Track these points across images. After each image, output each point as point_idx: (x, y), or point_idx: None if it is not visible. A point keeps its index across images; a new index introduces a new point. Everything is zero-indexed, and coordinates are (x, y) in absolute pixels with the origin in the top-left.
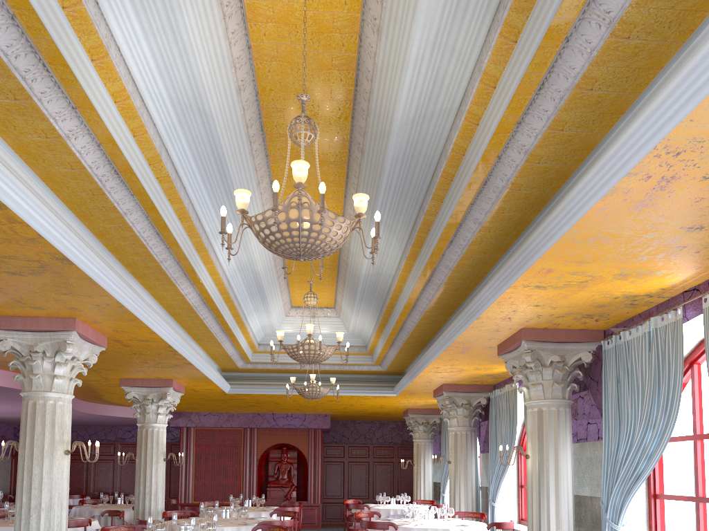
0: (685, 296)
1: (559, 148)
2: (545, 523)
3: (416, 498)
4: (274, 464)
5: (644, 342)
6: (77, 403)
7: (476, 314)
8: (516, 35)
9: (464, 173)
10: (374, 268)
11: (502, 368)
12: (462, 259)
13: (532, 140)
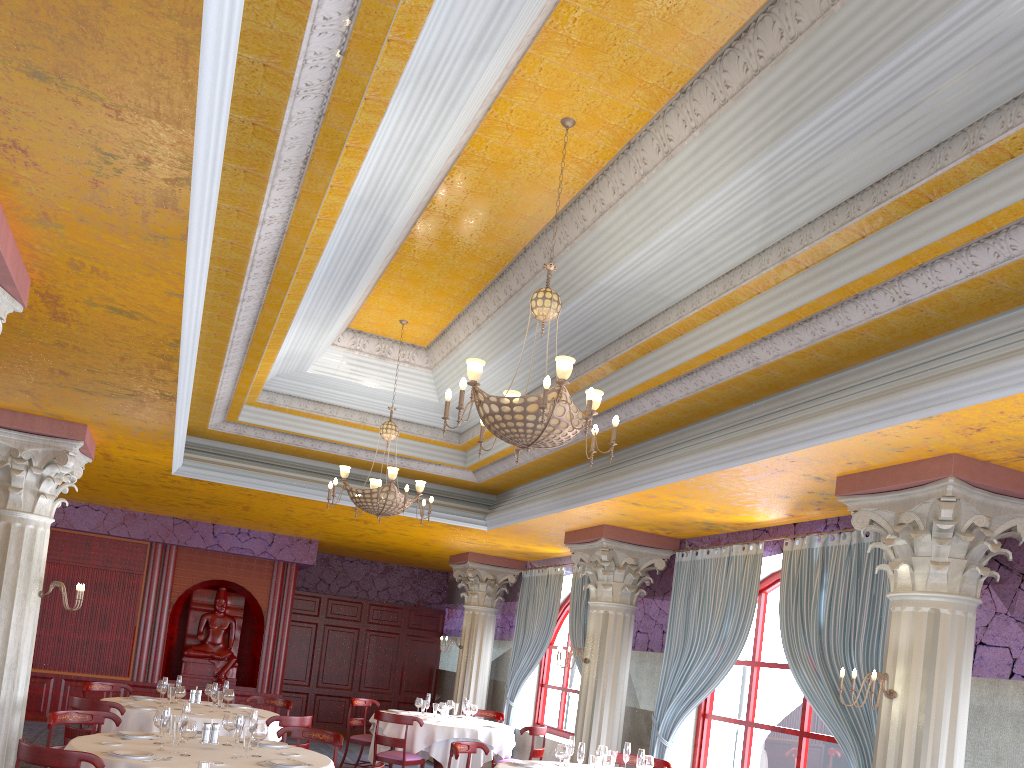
0: None
1: None
2: None
3: (459, 704)
4: (200, 616)
5: None
6: None
7: (935, 408)
8: None
9: None
10: (635, 277)
11: (753, 516)
12: (964, 285)
13: None
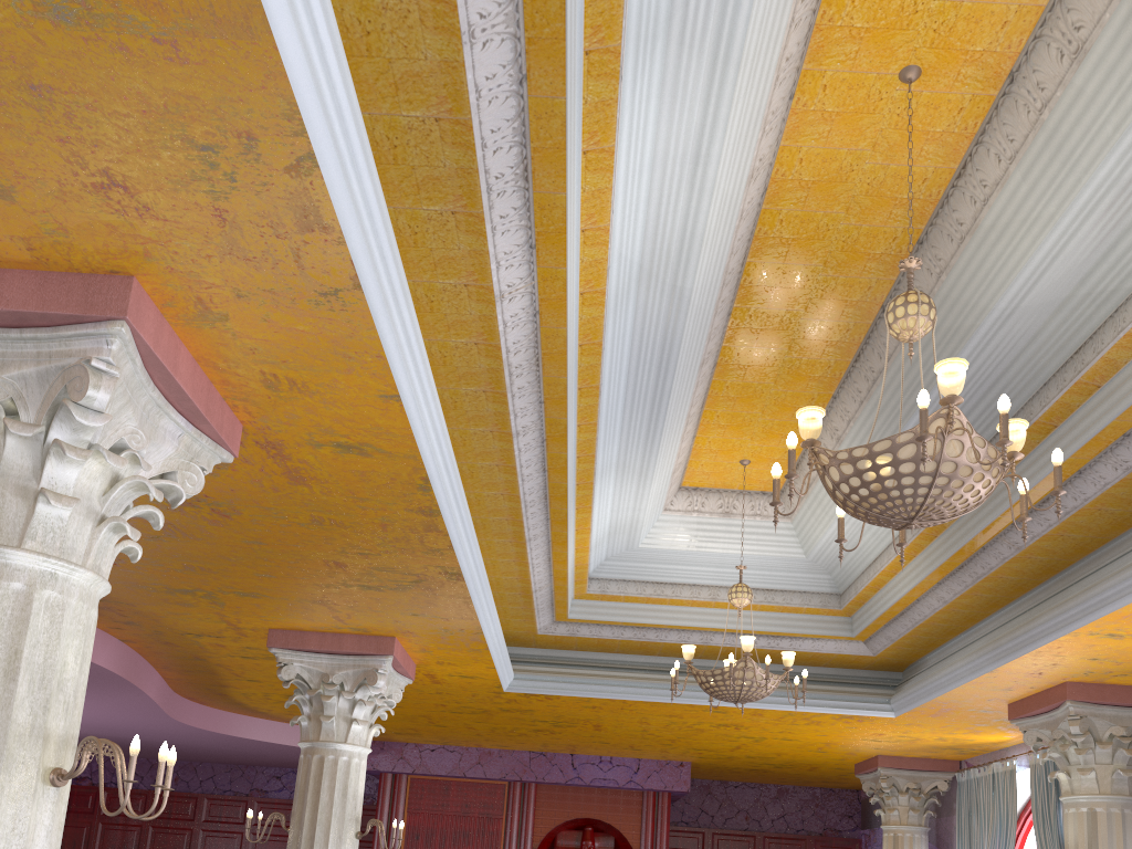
0: None
1: None
2: None
3: None
4: None
5: None
6: (174, 703)
7: None
8: None
9: None
10: (1055, 278)
11: None
12: None
13: None
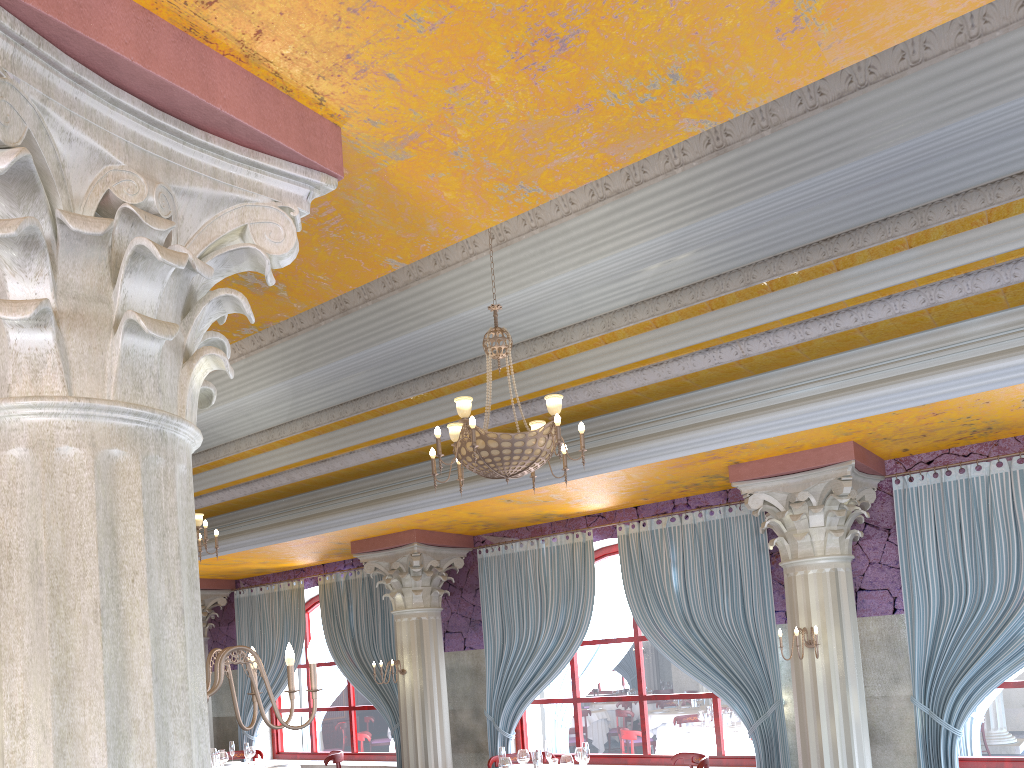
0: (588, 519)
1: (617, 401)
2: (431, 743)
3: None
4: None
5: (546, 556)
6: None
7: (401, 513)
8: (662, 324)
9: (507, 387)
10: (201, 423)
11: (295, 562)
12: (405, 452)
13: (611, 391)
